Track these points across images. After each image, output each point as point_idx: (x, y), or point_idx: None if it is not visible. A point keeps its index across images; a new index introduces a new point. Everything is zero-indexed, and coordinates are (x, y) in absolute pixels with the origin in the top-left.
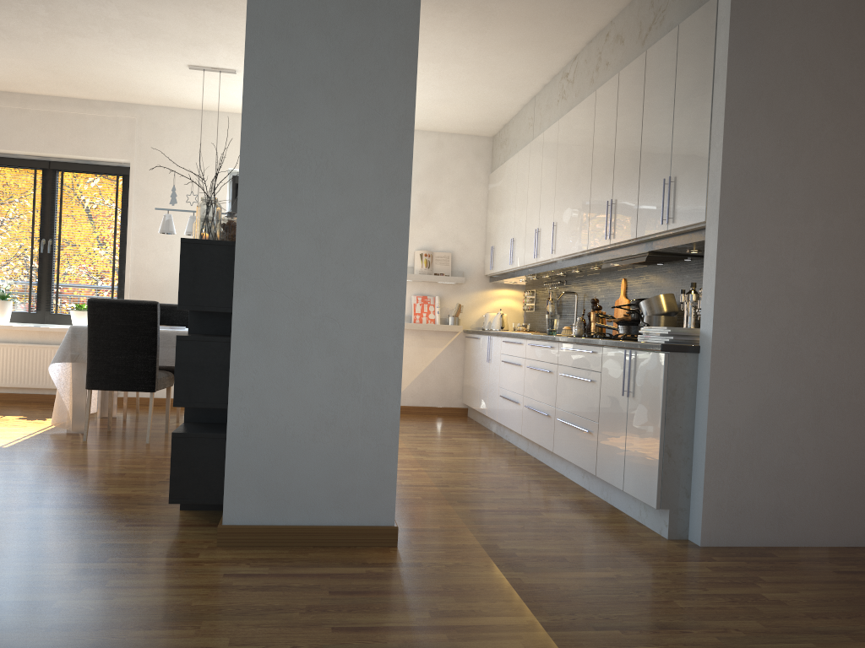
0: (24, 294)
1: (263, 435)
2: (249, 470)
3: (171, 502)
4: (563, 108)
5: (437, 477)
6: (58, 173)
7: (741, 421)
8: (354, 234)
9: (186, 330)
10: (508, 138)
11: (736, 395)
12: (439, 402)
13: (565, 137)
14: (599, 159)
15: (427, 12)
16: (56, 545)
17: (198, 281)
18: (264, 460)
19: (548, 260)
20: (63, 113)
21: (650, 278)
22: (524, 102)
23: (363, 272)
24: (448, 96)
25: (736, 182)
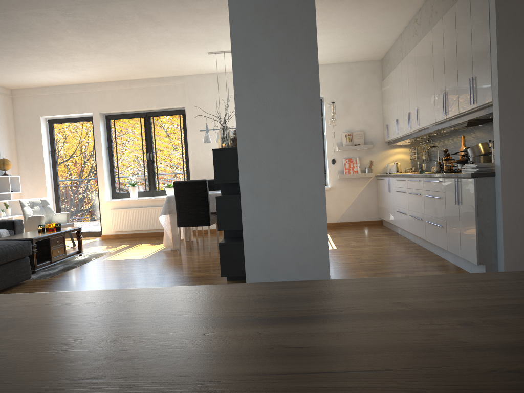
0: (142, 182)
1: (260, 241)
2: (256, 258)
3: (222, 276)
4: (416, 40)
5: (358, 258)
6: (151, 118)
7: (523, 212)
8: (294, 136)
9: None
10: (389, 60)
11: (519, 198)
12: (365, 218)
13: (418, 57)
14: (436, 69)
15: (328, 3)
16: None
17: (222, 169)
18: (262, 252)
19: (416, 130)
20: (150, 86)
21: (476, 133)
22: (395, 38)
23: (301, 155)
24: (350, 43)
25: (507, 77)
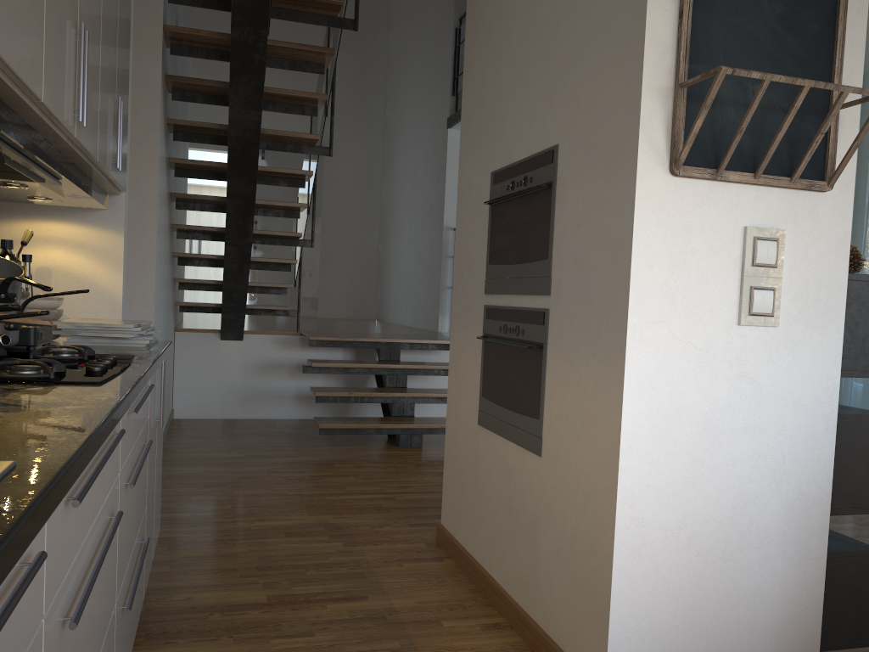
0: None
1: None
2: None
3: None
4: None
5: None
6: None
7: None
8: None
9: None
10: None
11: None
12: None
13: None
14: None
15: None
16: None
17: None
18: None
19: None
20: None
21: None
22: None
23: None
24: None
25: None
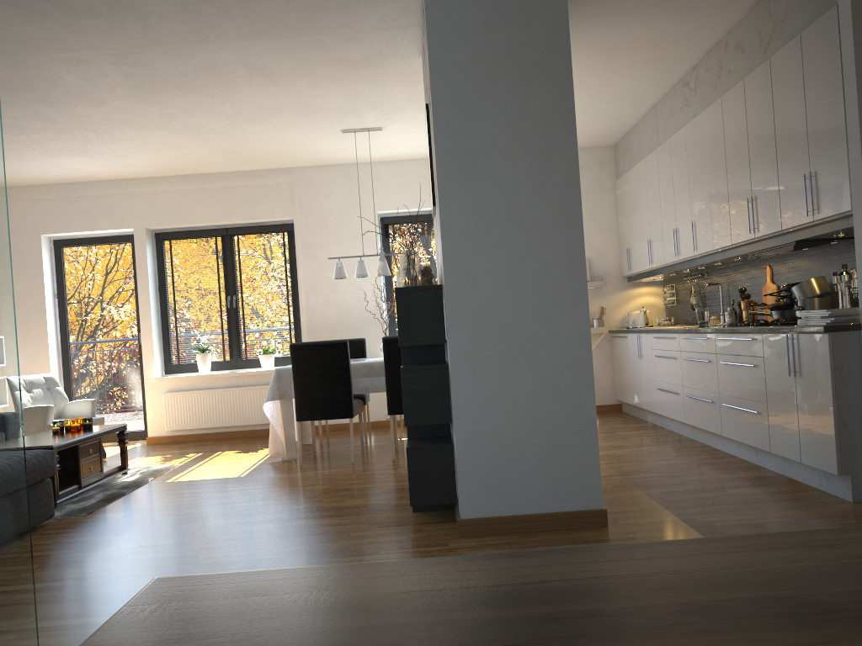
0: (218, 345)
1: (484, 442)
2: (477, 472)
3: (412, 505)
4: (688, 114)
5: (617, 468)
6: (234, 237)
7: None
8: (539, 266)
9: (368, 361)
10: (632, 146)
11: None
12: None
13: (694, 141)
14: (733, 159)
15: None
16: (334, 545)
17: (412, 321)
18: (488, 462)
19: (690, 257)
20: (234, 185)
21: (796, 262)
22: (644, 111)
23: (551, 297)
24: None
25: None
